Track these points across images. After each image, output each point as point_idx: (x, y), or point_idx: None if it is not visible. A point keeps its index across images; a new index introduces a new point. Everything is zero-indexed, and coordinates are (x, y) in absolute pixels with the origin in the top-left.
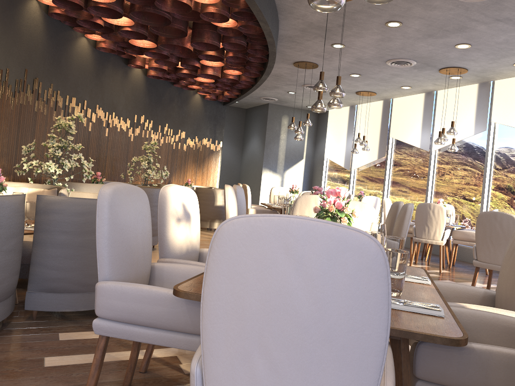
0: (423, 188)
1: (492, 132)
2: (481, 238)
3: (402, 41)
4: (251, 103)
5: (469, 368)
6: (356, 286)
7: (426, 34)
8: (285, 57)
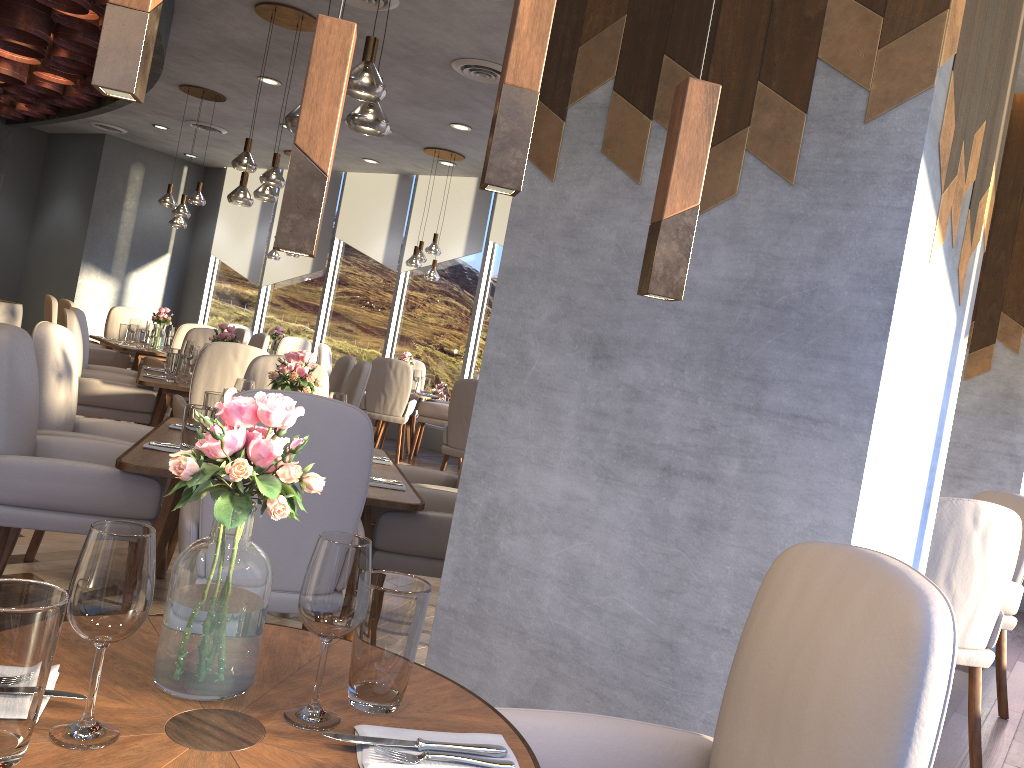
0: (382, 330)
1: (489, 256)
2: (455, 416)
3: None
4: (65, 126)
5: (423, 534)
6: (348, 450)
7: (412, 101)
8: (167, 72)
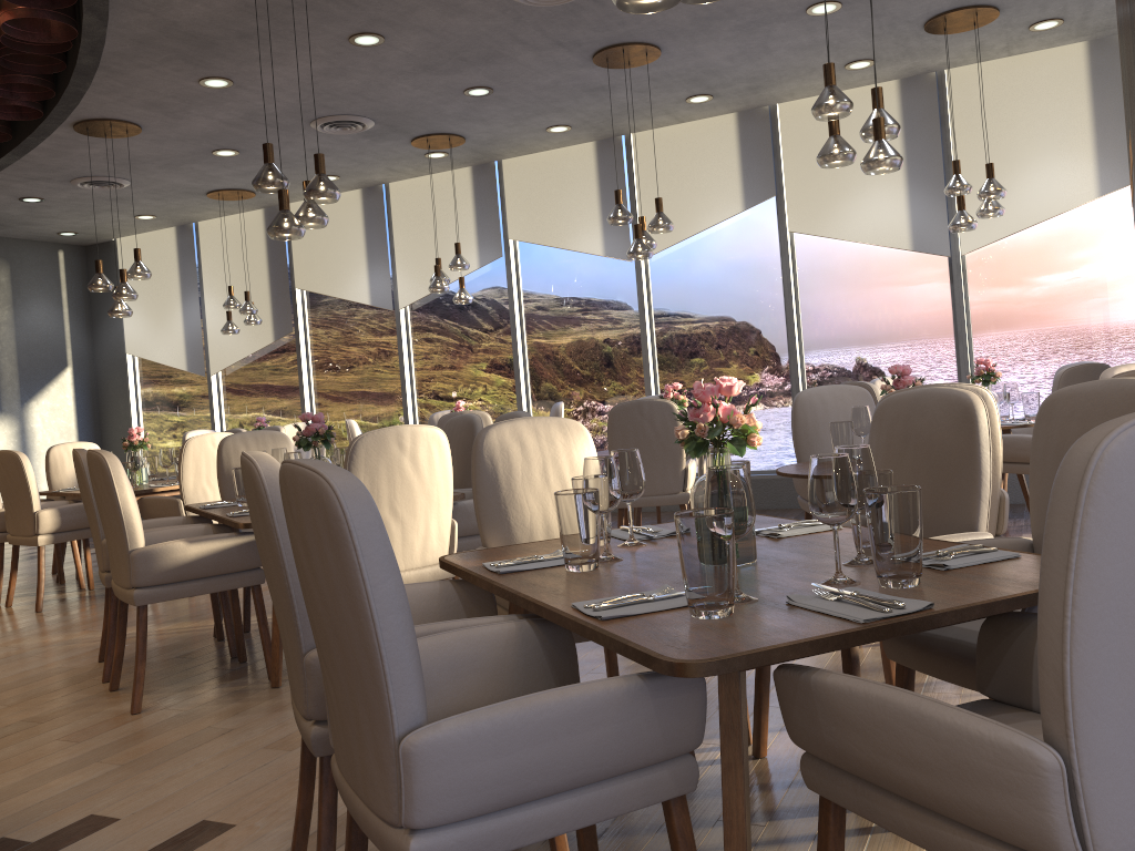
0: (393, 387)
1: (513, 259)
2: None
3: (366, 78)
4: None
5: None
6: None
7: (422, 65)
8: None
